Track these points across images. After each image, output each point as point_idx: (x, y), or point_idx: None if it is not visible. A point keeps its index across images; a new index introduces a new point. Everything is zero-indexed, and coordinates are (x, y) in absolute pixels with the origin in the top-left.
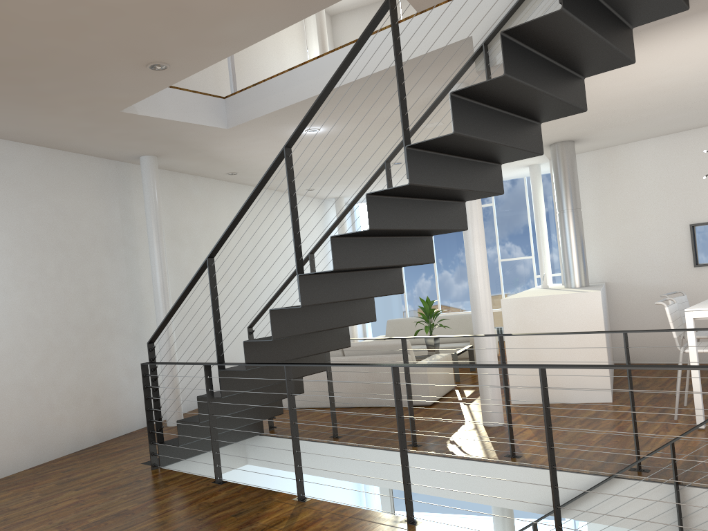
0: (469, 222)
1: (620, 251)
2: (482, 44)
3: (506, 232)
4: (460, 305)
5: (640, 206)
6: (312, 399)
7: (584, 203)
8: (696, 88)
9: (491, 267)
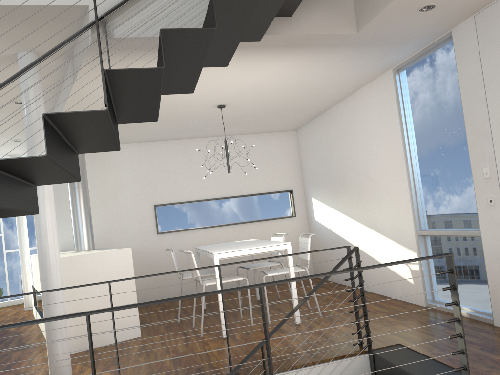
0: None
1: (106, 223)
2: (103, 15)
3: None
4: None
5: (121, 190)
6: None
7: None
8: (190, 108)
9: None
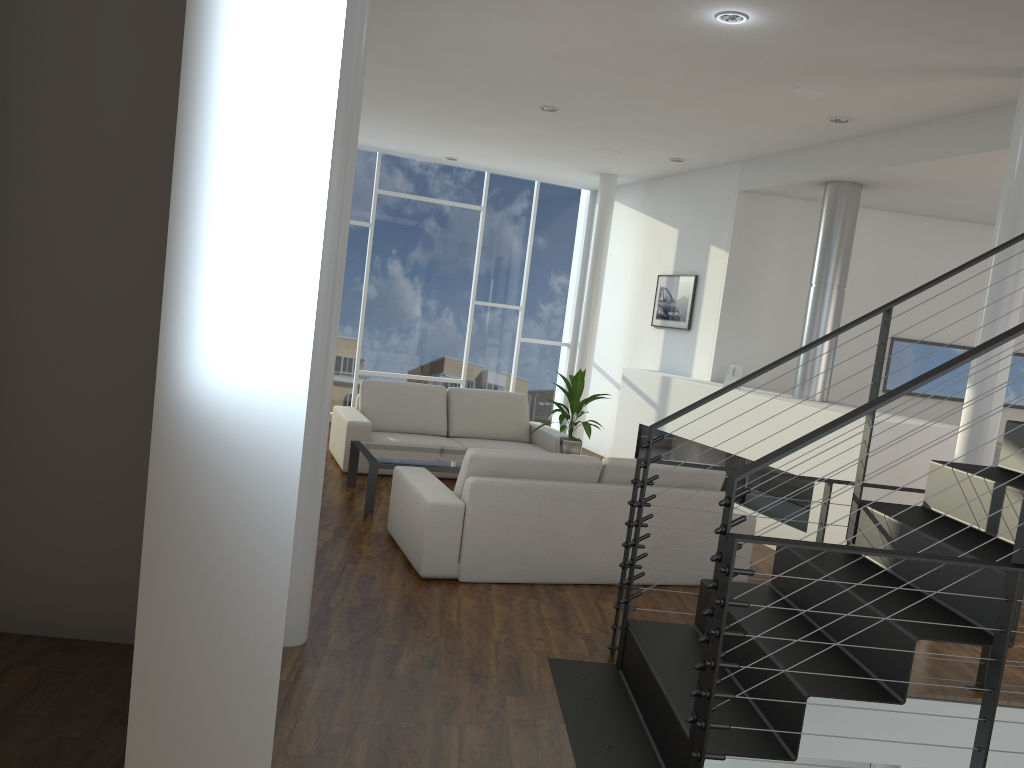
0: (1013, 308)
1: None
2: None
3: (492, 260)
4: (394, 363)
5: None
6: (531, 567)
7: (771, 271)
8: None
9: (457, 309)
